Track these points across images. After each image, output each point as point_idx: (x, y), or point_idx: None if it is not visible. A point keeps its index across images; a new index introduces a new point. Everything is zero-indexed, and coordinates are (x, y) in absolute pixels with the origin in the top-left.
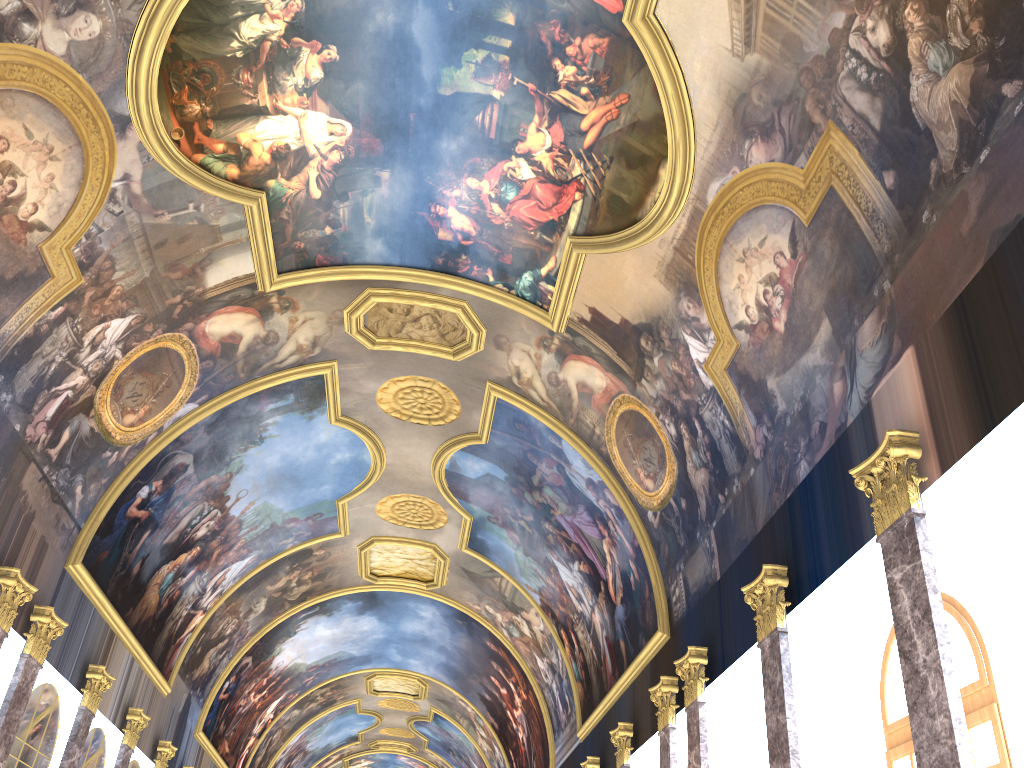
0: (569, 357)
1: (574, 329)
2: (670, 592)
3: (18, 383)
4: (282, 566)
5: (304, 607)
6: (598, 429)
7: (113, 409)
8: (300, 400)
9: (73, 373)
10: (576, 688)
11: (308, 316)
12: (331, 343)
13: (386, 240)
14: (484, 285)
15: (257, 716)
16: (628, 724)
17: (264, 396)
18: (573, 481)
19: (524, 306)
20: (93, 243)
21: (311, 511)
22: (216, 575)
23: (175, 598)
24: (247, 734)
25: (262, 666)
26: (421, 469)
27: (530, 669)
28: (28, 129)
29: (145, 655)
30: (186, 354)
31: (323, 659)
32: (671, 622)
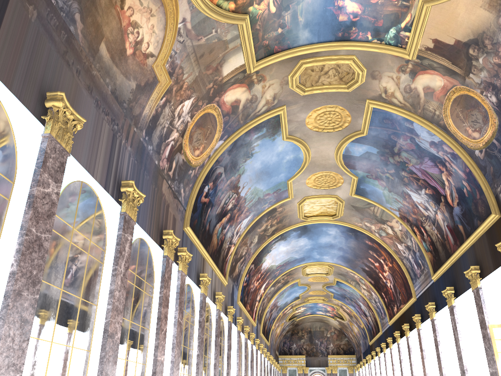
0: (418, 73)
1: (422, 55)
2: (497, 192)
3: (153, 140)
4: (263, 218)
5: (274, 237)
6: (437, 111)
7: (190, 148)
8: (268, 130)
9: (173, 132)
10: (427, 255)
11: (271, 83)
12: (282, 96)
13: (310, 29)
14: (366, 42)
15: (257, 292)
16: (476, 266)
17: (252, 131)
18: (420, 145)
19: (390, 49)
20: (173, 60)
21: (275, 188)
22: (237, 227)
23: (223, 240)
24: (255, 301)
25: (258, 268)
26: (329, 157)
27: (393, 251)
28: (140, 0)
29: (216, 267)
30: (216, 115)
31: (283, 262)
32: (500, 208)
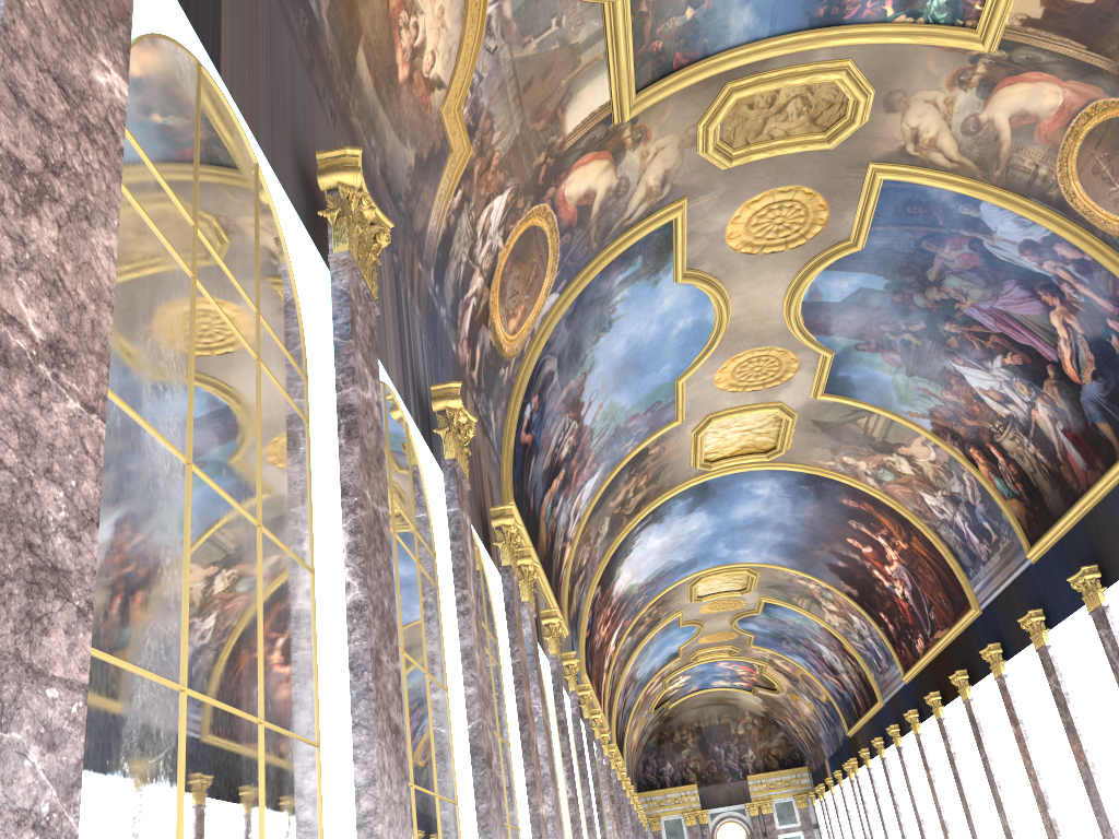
0: (1000, 84)
1: (1012, 40)
2: None
3: (446, 294)
4: (622, 476)
5: (640, 518)
6: (1044, 168)
7: (501, 315)
8: (647, 262)
9: (474, 275)
10: (1007, 507)
11: (659, 145)
12: (681, 175)
13: (755, 5)
14: (881, 25)
15: (605, 650)
16: None
17: (614, 267)
18: (996, 254)
19: (939, 34)
20: (476, 98)
21: (650, 401)
22: (575, 499)
23: (554, 532)
24: (601, 671)
25: (607, 595)
26: (770, 312)
27: (912, 512)
28: None
29: (553, 597)
30: (549, 230)
31: (652, 574)
32: None
